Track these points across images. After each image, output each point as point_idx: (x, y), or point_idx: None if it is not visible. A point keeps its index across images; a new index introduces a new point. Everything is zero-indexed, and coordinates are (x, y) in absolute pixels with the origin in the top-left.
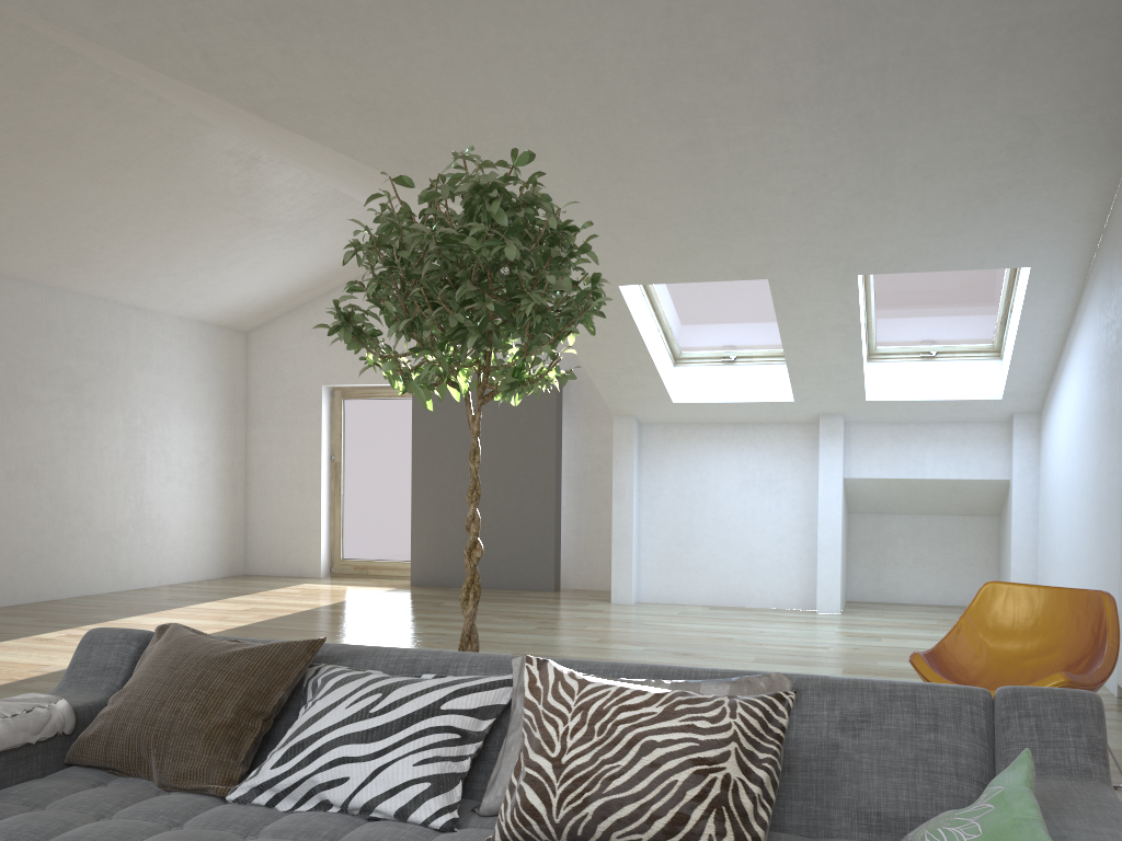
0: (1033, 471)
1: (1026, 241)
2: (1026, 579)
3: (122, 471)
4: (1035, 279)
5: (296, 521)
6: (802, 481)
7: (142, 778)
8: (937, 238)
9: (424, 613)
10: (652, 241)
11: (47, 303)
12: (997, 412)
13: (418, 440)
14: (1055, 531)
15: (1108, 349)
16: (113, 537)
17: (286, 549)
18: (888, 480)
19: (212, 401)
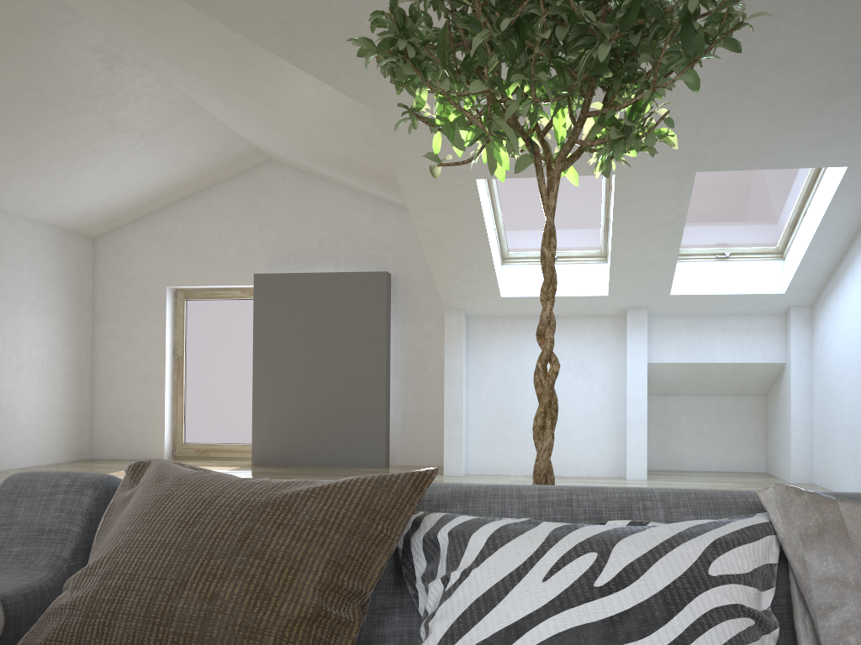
0: (808, 355)
1: (852, 140)
2: (803, 446)
3: None
4: (848, 179)
5: (141, 410)
6: (610, 366)
7: None
8: (776, 135)
9: None
10: None
11: None
12: (777, 305)
13: (259, 335)
14: (844, 402)
15: None
16: None
17: (131, 435)
18: (683, 364)
19: (61, 299)
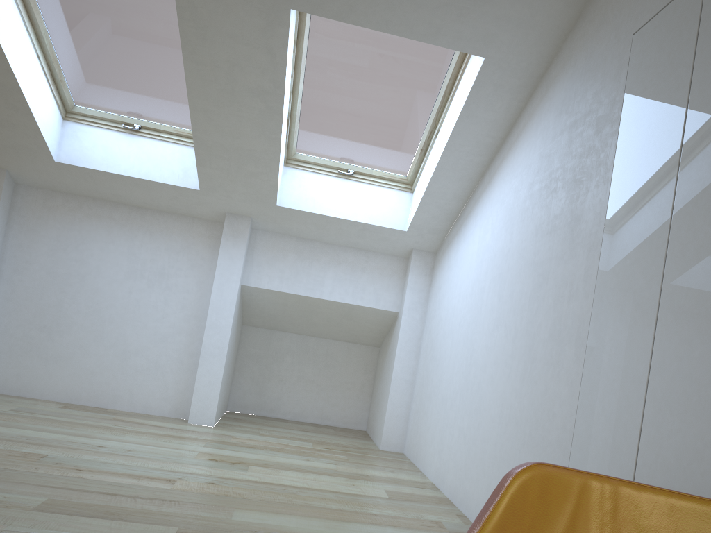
0: (422, 307)
1: (493, 12)
2: (400, 409)
3: None
4: (484, 79)
5: None
6: (197, 281)
7: None
8: None
9: None
10: None
11: None
12: (399, 245)
13: None
14: (444, 366)
15: (573, 150)
16: None
17: None
18: (286, 294)
19: None
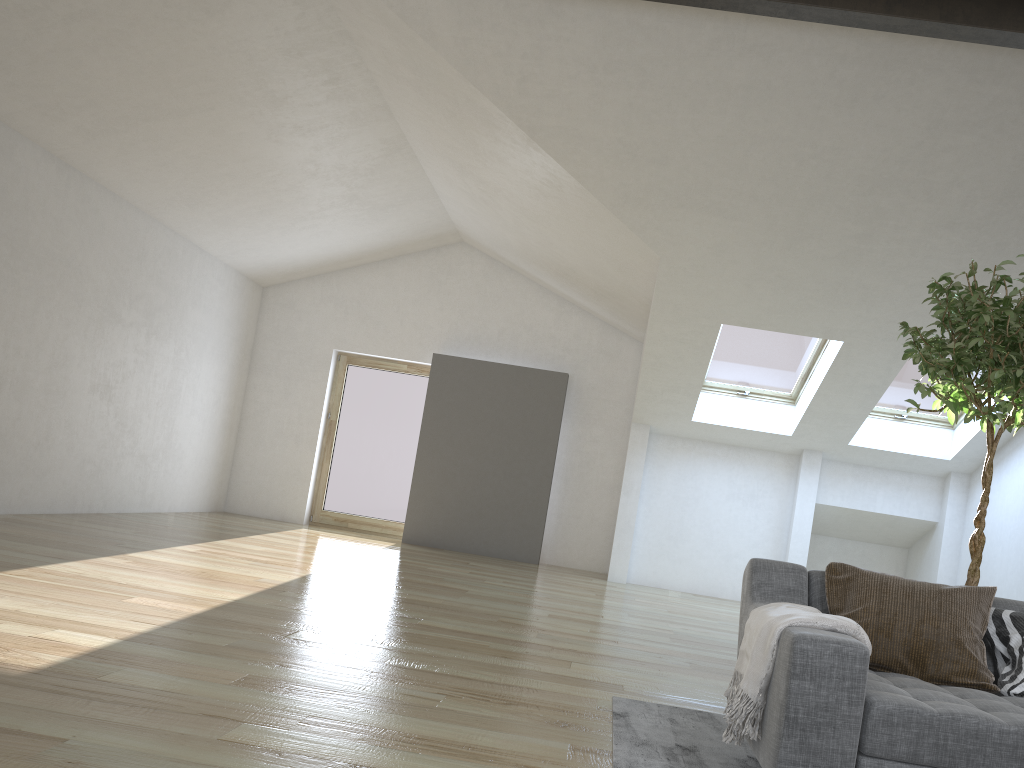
0: (960, 518)
1: None
2: None
3: (164, 399)
4: None
5: (286, 469)
6: (778, 500)
7: (903, 673)
8: None
9: (475, 570)
10: (776, 296)
11: (146, 232)
12: (939, 469)
13: (429, 414)
14: (994, 567)
15: None
16: (148, 460)
17: (271, 493)
18: (845, 509)
19: (231, 345)
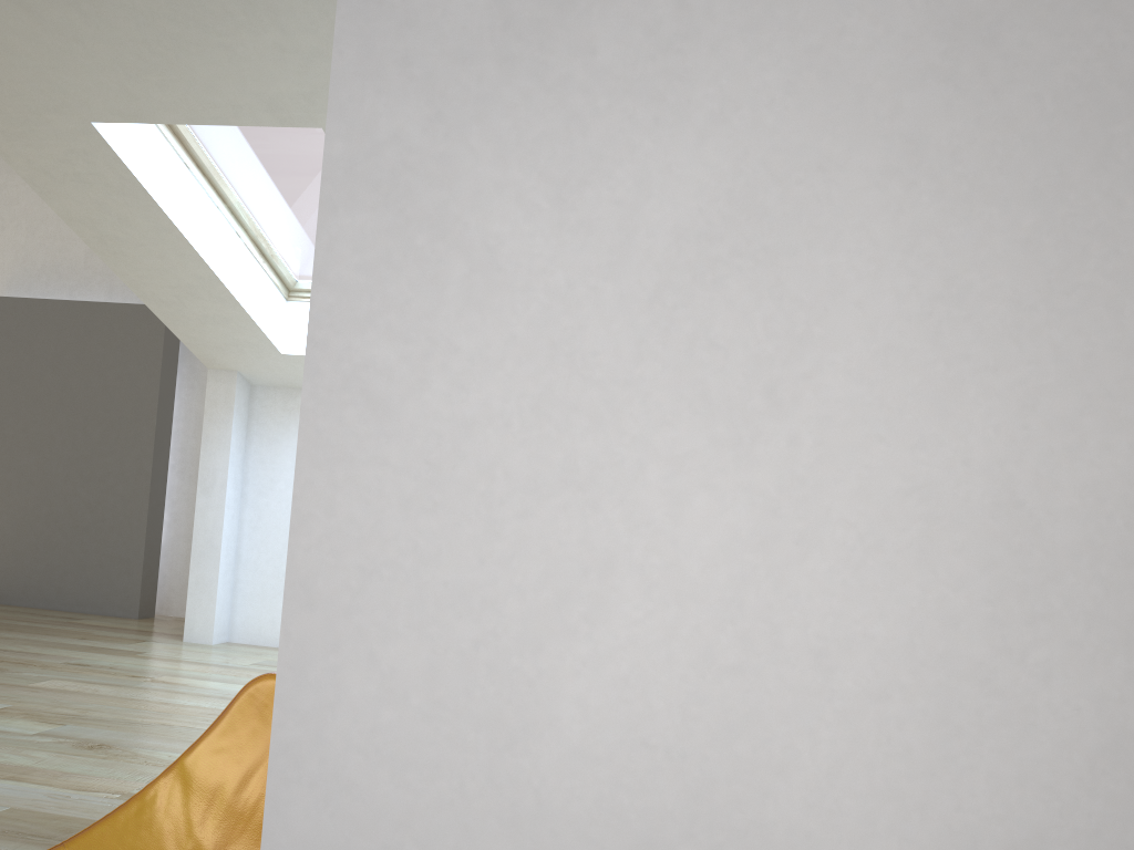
0: None
1: None
2: None
3: None
4: None
5: None
6: None
7: None
8: None
9: None
10: (97, 26)
11: None
12: None
13: None
14: None
15: None
16: None
17: None
18: None
19: None
